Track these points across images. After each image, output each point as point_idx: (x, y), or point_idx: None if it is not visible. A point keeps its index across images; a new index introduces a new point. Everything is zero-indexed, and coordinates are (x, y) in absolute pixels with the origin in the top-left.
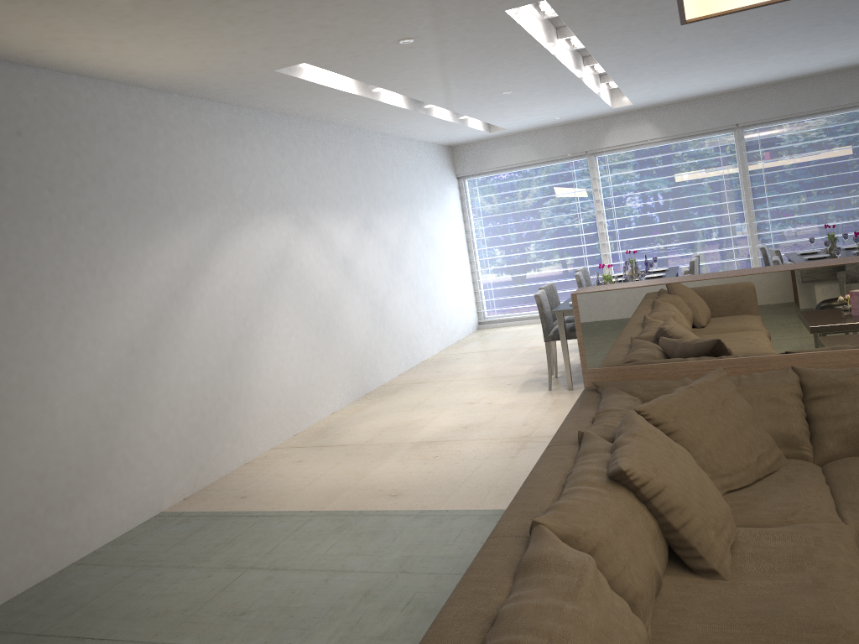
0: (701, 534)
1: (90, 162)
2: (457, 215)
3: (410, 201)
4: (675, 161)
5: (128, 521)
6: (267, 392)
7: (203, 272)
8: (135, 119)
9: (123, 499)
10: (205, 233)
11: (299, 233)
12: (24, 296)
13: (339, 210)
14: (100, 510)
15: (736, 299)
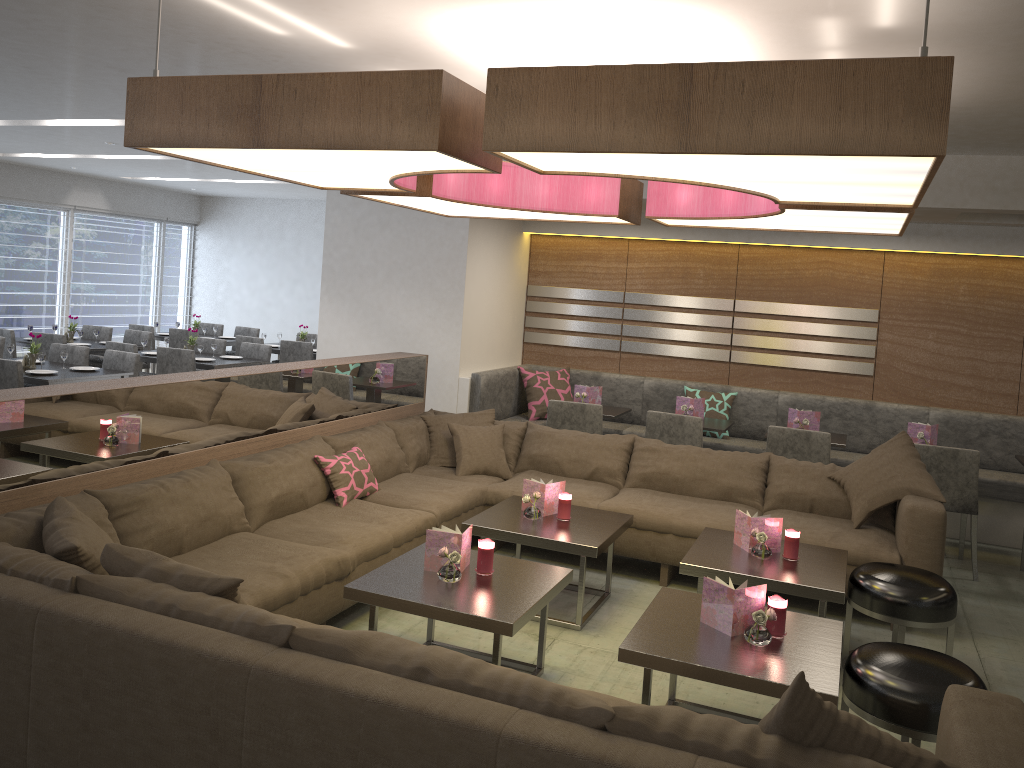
0: None
1: None
2: None
3: None
4: None
5: None
6: None
7: None
8: None
9: None
10: None
11: None
12: None
13: None
14: None
15: (25, 424)
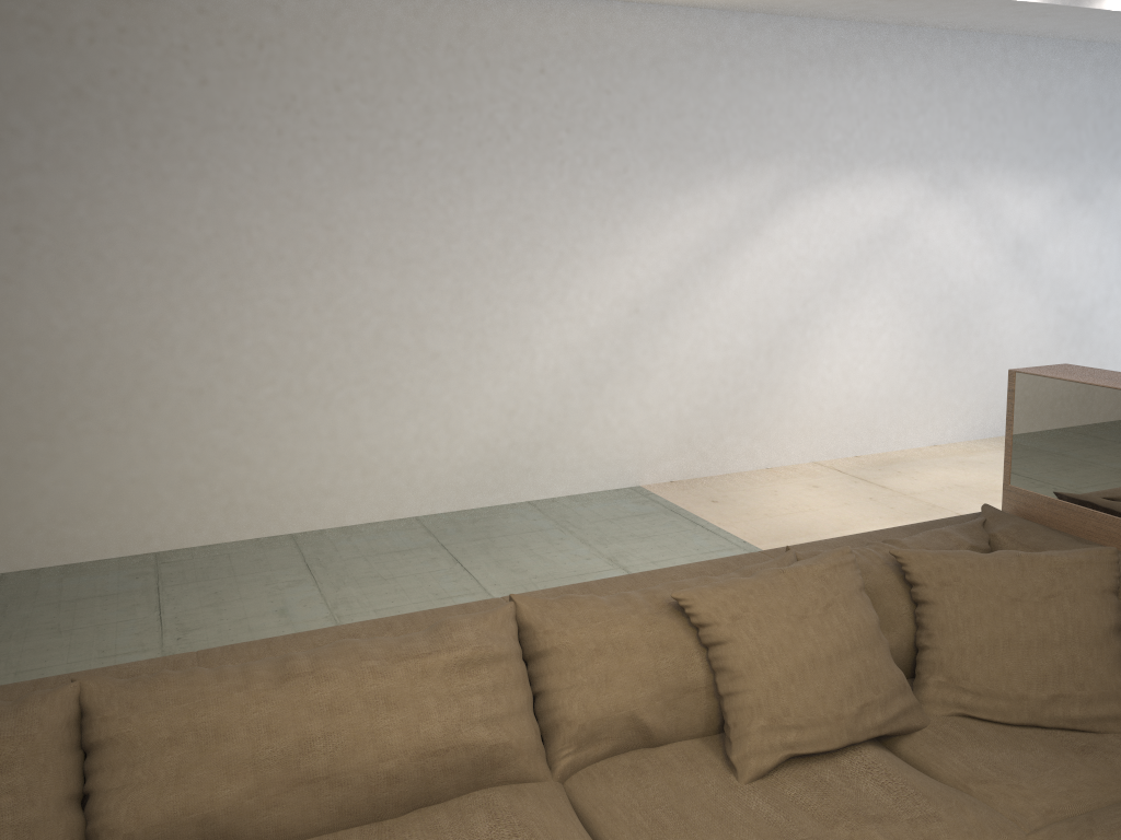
0: (742, 715)
1: (620, 100)
2: None
3: None
4: None
5: (597, 483)
6: (821, 394)
7: (753, 235)
8: (690, 48)
9: (595, 459)
10: (766, 188)
11: (933, 198)
12: (521, 238)
13: (1026, 170)
14: (567, 461)
15: None
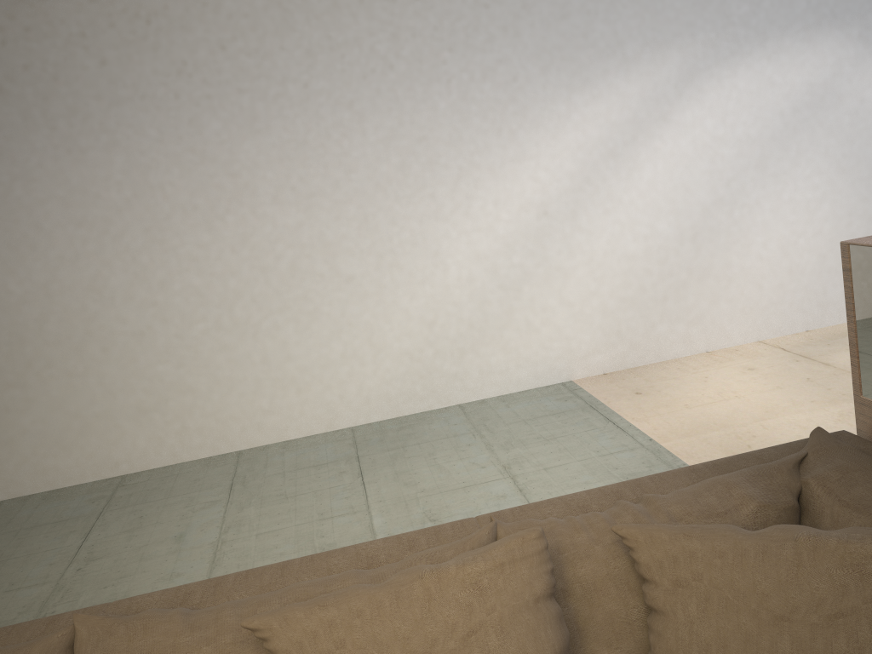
0: None
1: (500, 12)
2: None
3: None
4: None
5: (527, 381)
6: (759, 272)
7: (661, 122)
8: None
9: (522, 359)
10: (669, 74)
11: (866, 55)
12: (418, 159)
13: None
14: (493, 364)
15: None
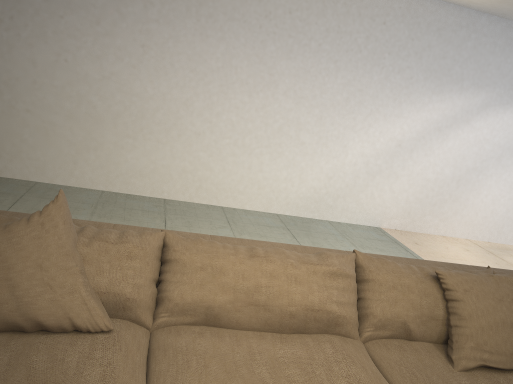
0: (461, 338)
1: (417, 44)
2: None
3: None
4: None
5: (360, 221)
6: (479, 207)
7: (465, 123)
8: (458, 26)
9: (363, 209)
10: (477, 102)
11: None
12: (355, 98)
13: None
14: (349, 207)
15: None
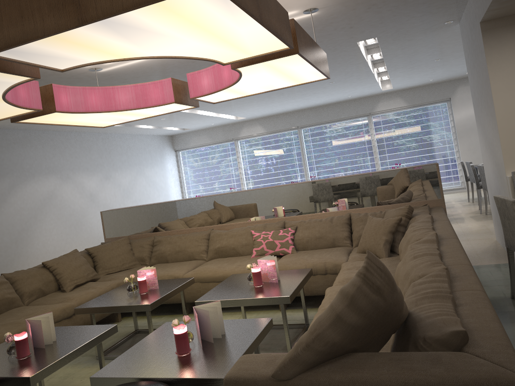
0: (64, 280)
1: None
2: (174, 169)
3: (139, 164)
4: (273, 143)
5: None
6: (37, 253)
7: (3, 202)
8: None
9: None
10: (6, 186)
11: (62, 183)
12: None
13: (89, 171)
14: None
15: (146, 213)
